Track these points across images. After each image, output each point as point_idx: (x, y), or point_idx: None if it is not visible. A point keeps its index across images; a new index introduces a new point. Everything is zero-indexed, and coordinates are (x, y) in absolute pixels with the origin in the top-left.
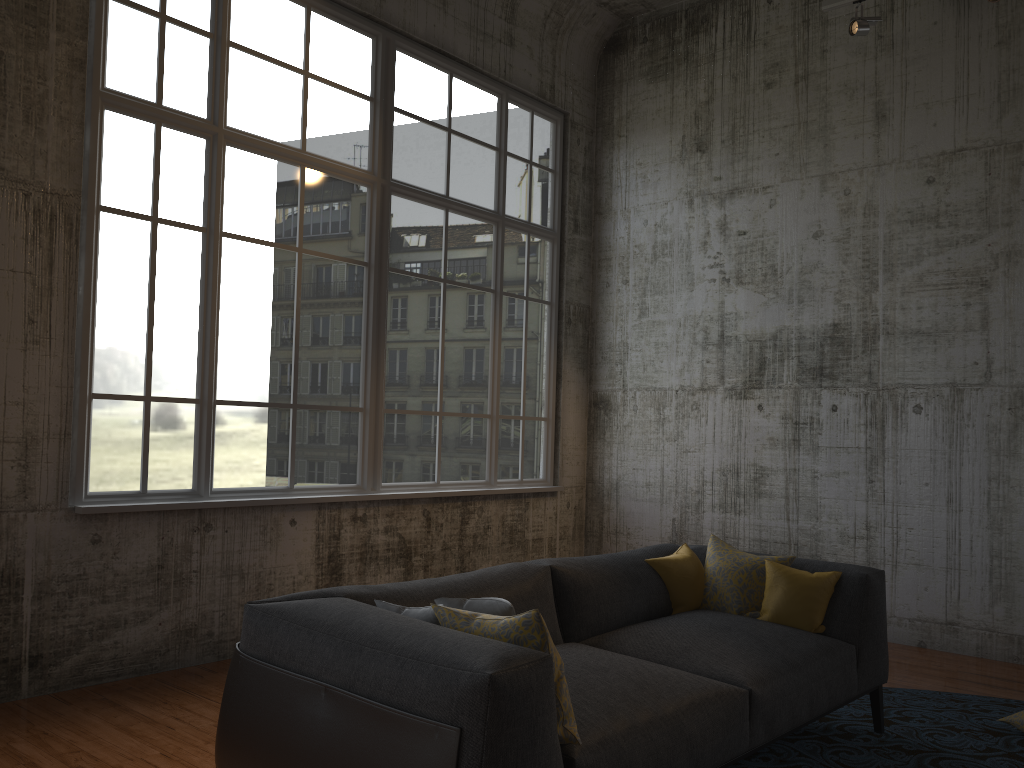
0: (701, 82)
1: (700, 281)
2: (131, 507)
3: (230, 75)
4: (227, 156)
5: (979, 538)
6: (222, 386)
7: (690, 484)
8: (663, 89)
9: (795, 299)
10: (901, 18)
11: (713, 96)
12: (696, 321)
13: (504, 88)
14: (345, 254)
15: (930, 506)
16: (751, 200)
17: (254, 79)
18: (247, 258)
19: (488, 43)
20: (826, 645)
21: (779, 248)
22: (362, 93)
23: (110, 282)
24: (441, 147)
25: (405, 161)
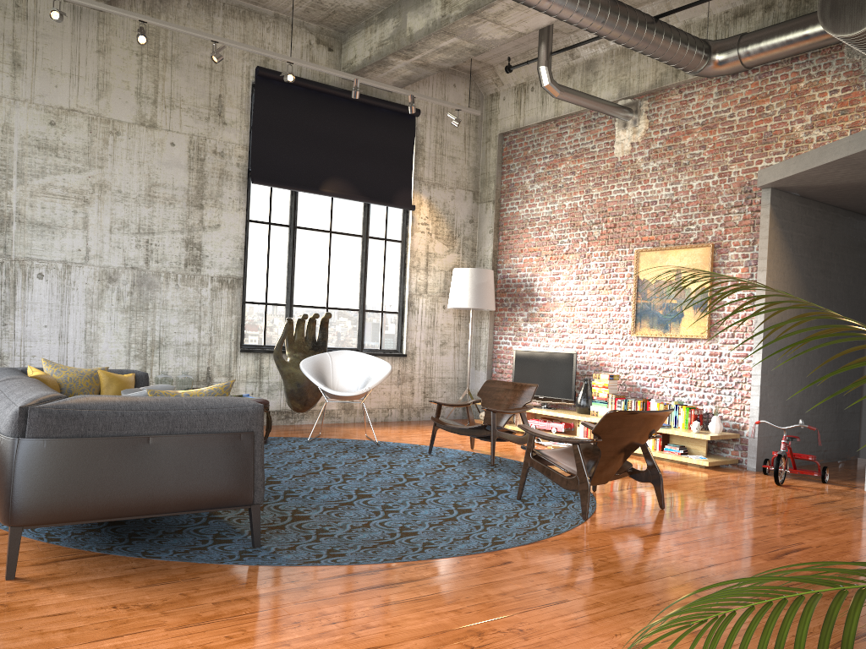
0: None
1: None
2: None
3: None
4: None
5: (79, 359)
6: None
7: None
8: None
9: None
10: (34, 1)
11: None
12: None
13: None
14: None
15: (48, 340)
16: None
17: None
18: None
19: None
20: None
21: None
22: None
23: None
24: None
25: None
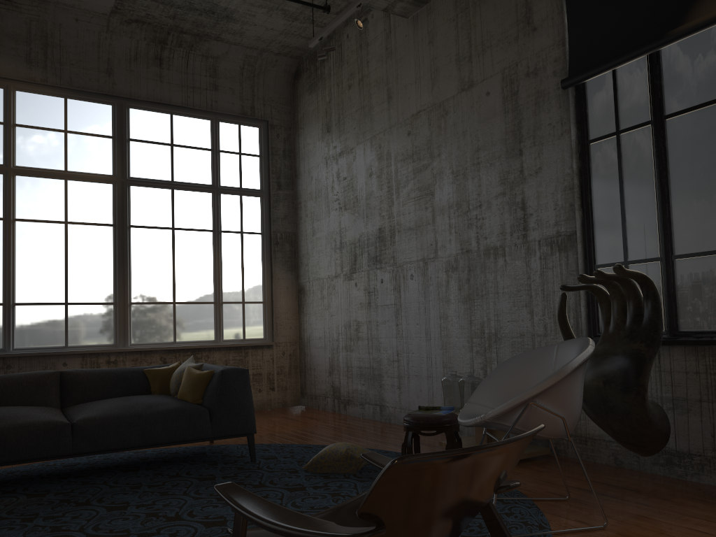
0: (326, 90)
1: (332, 210)
2: None
3: (16, 140)
4: (16, 180)
5: (438, 356)
6: (18, 296)
7: (334, 335)
8: (314, 97)
9: (365, 215)
10: (393, 35)
11: (331, 98)
12: (331, 235)
13: (213, 114)
14: (98, 221)
15: (419, 338)
16: (347, 158)
17: (32, 140)
18: (31, 230)
19: (197, 92)
20: (183, 408)
21: (358, 185)
22: (105, 135)
23: None
24: (166, 155)
25: (139, 166)
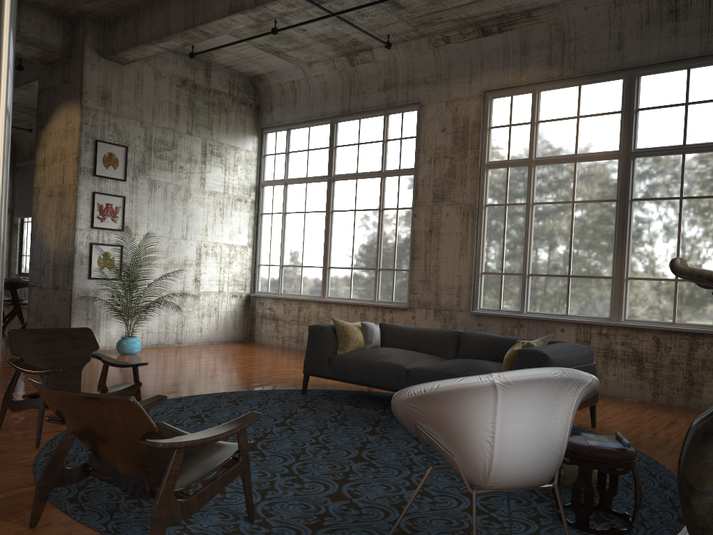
0: None
1: None
2: (486, 313)
3: (538, 135)
4: (536, 170)
5: None
6: (533, 268)
7: None
8: None
9: None
10: None
11: None
12: None
13: None
14: (601, 198)
15: None
16: None
17: (550, 132)
18: (545, 211)
19: None
20: None
21: None
22: (613, 111)
23: (489, 231)
24: (679, 116)
25: (646, 136)
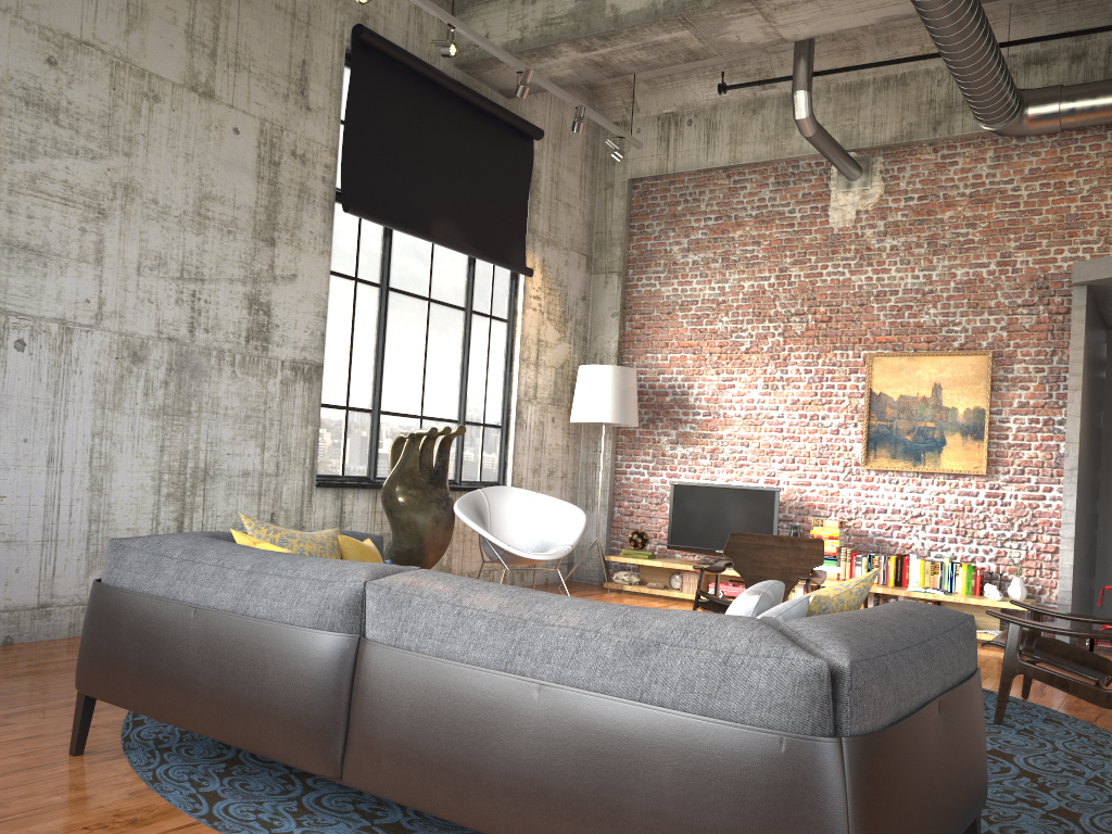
0: None
1: None
2: None
3: None
4: None
5: (80, 502)
6: None
7: None
8: None
9: None
10: None
11: None
12: None
13: None
14: None
15: (29, 467)
16: None
17: None
18: None
19: None
20: None
21: None
22: None
23: None
24: None
25: None
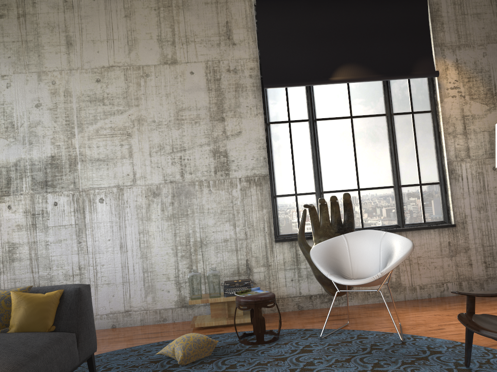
0: None
1: None
2: None
3: None
4: None
5: (137, 264)
6: None
7: None
8: None
9: (27, 142)
10: None
11: None
12: None
13: None
14: None
15: (112, 251)
16: None
17: None
18: None
19: None
20: (56, 337)
21: (15, 112)
22: None
23: None
24: None
25: None
